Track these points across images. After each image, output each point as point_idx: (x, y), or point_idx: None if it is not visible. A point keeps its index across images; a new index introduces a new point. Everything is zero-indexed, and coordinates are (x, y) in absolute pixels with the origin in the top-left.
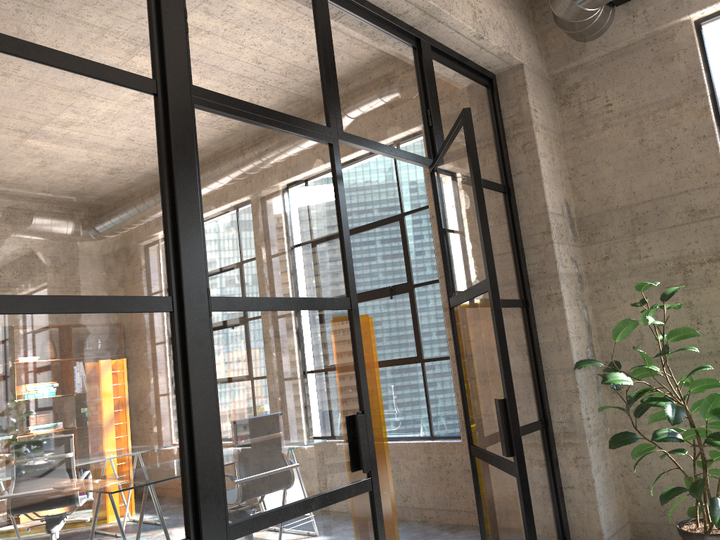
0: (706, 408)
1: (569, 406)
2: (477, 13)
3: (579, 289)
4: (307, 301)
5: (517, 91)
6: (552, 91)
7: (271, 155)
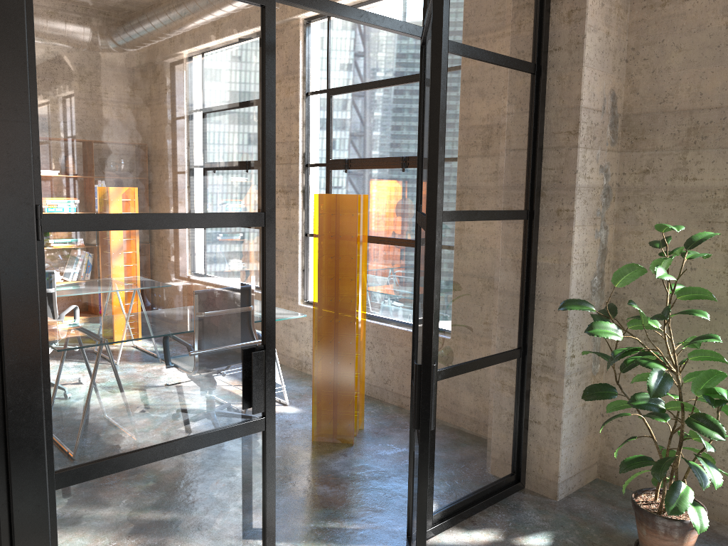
0: (700, 383)
1: (554, 339)
2: None
3: (602, 205)
4: (197, 218)
5: None
6: None
7: (160, 21)
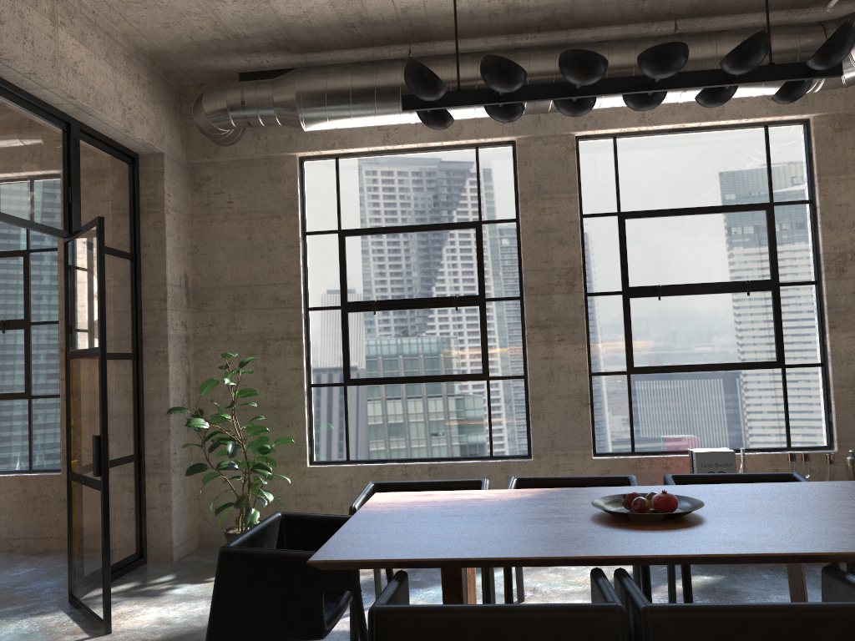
0: (256, 446)
1: (161, 443)
2: (127, 110)
3: (185, 348)
4: None
5: (156, 175)
6: (188, 177)
7: None
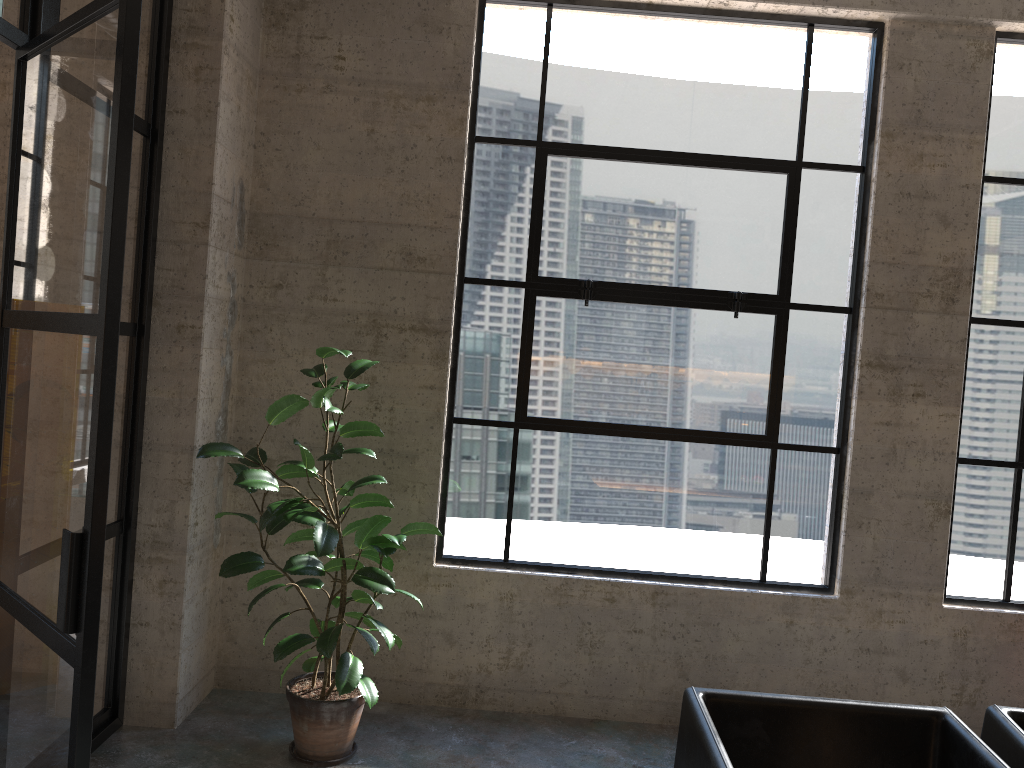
0: (364, 533)
1: (173, 503)
2: None
3: (229, 324)
4: None
5: None
6: None
7: None
